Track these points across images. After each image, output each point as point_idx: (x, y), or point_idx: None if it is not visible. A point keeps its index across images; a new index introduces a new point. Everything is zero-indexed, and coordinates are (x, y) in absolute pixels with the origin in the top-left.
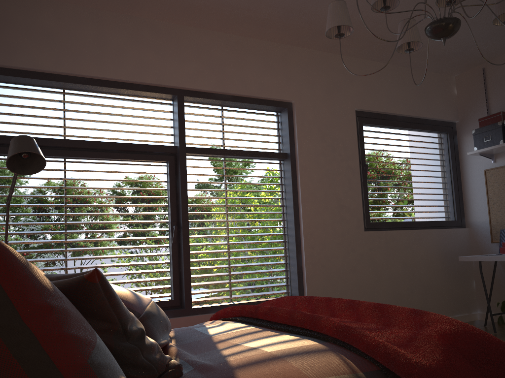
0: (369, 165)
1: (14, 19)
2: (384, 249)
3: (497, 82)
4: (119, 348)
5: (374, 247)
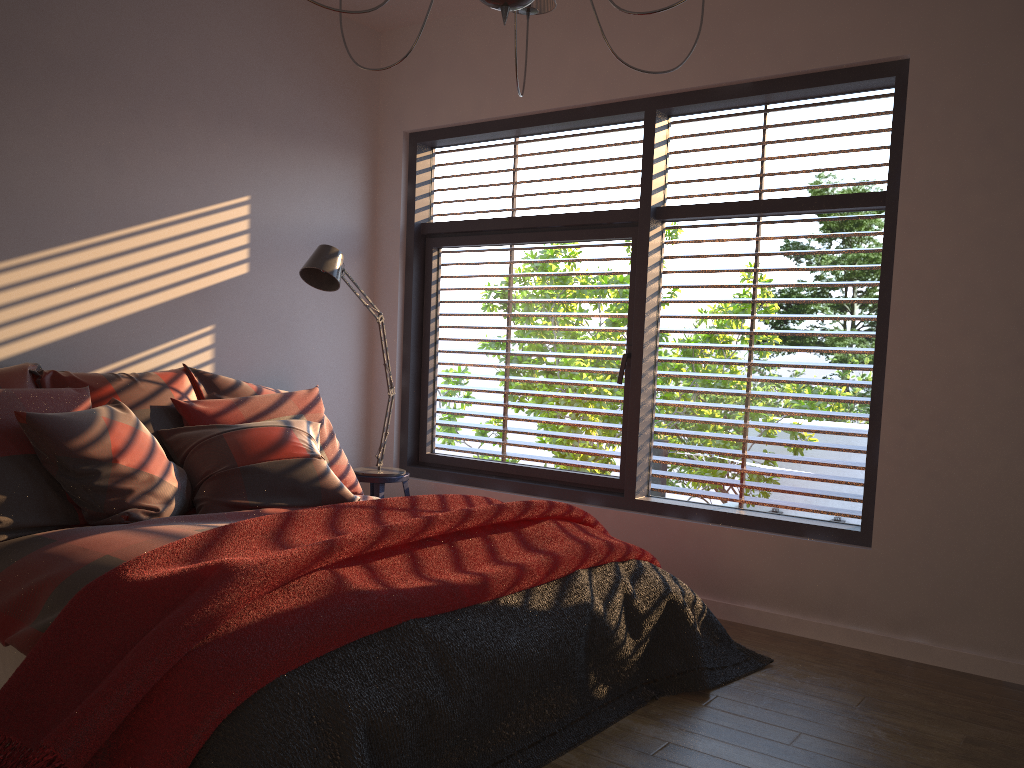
0: None
1: (438, 58)
2: None
3: None
4: (59, 479)
5: None
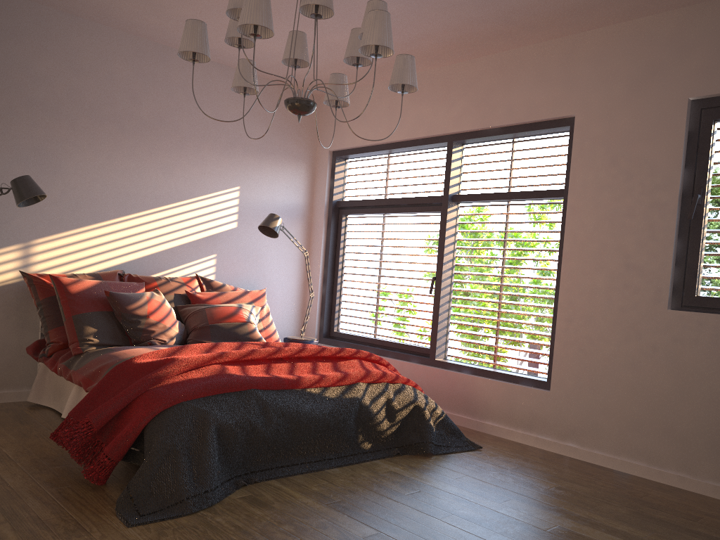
0: (718, 194)
1: (347, 111)
2: (707, 346)
3: None
4: (122, 323)
5: (683, 339)
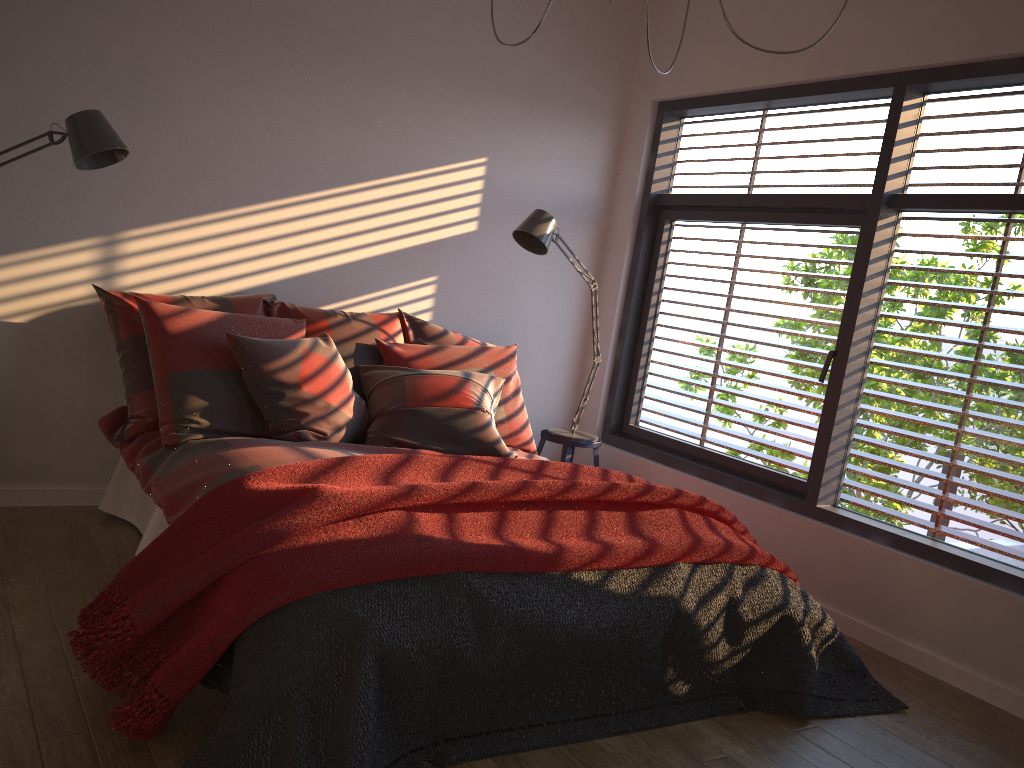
0: None
1: (694, 25)
2: None
3: None
4: (253, 395)
5: None
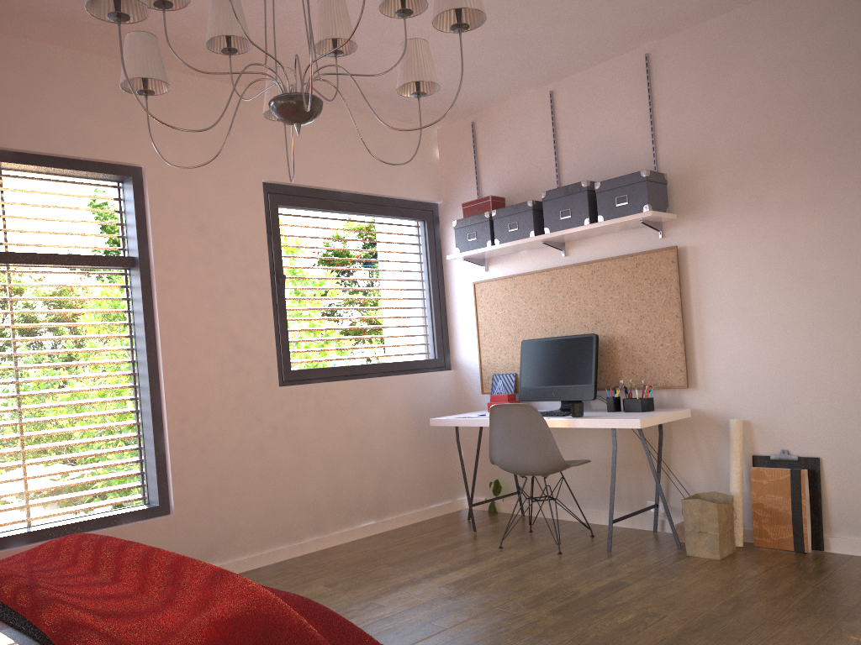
0: (290, 275)
1: None
2: (314, 413)
3: (491, 148)
4: None
5: (296, 412)
